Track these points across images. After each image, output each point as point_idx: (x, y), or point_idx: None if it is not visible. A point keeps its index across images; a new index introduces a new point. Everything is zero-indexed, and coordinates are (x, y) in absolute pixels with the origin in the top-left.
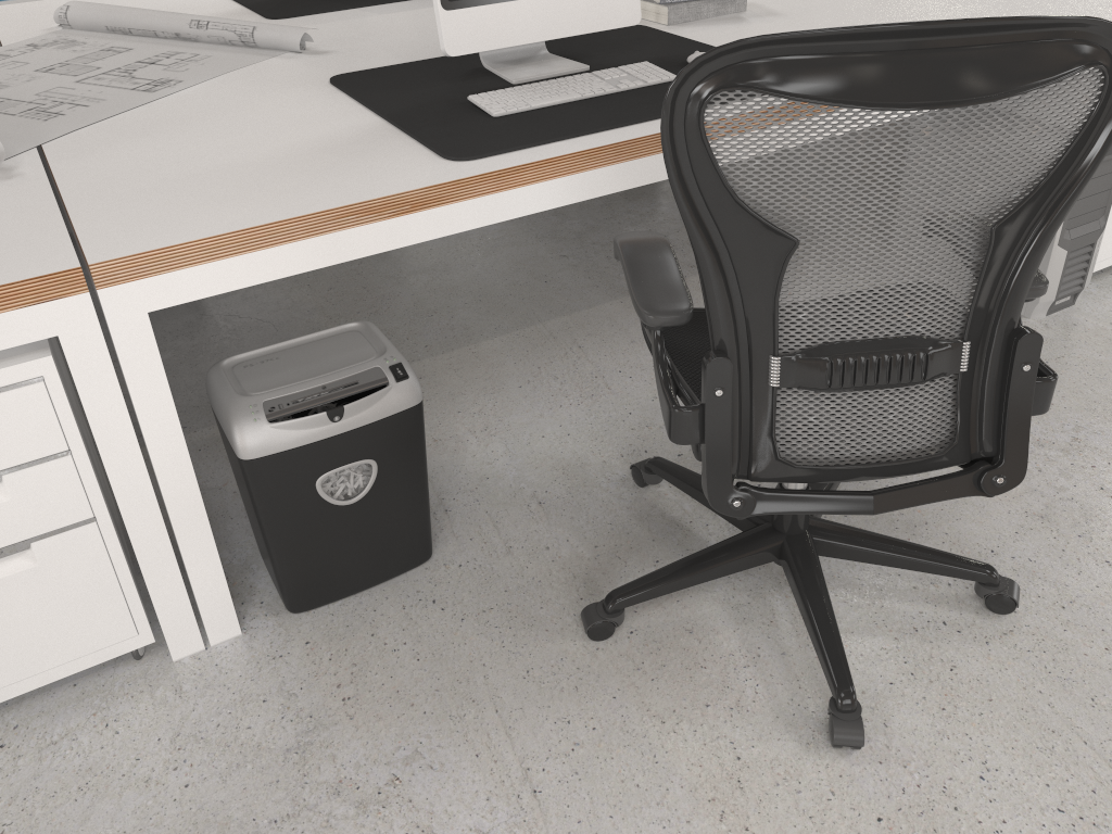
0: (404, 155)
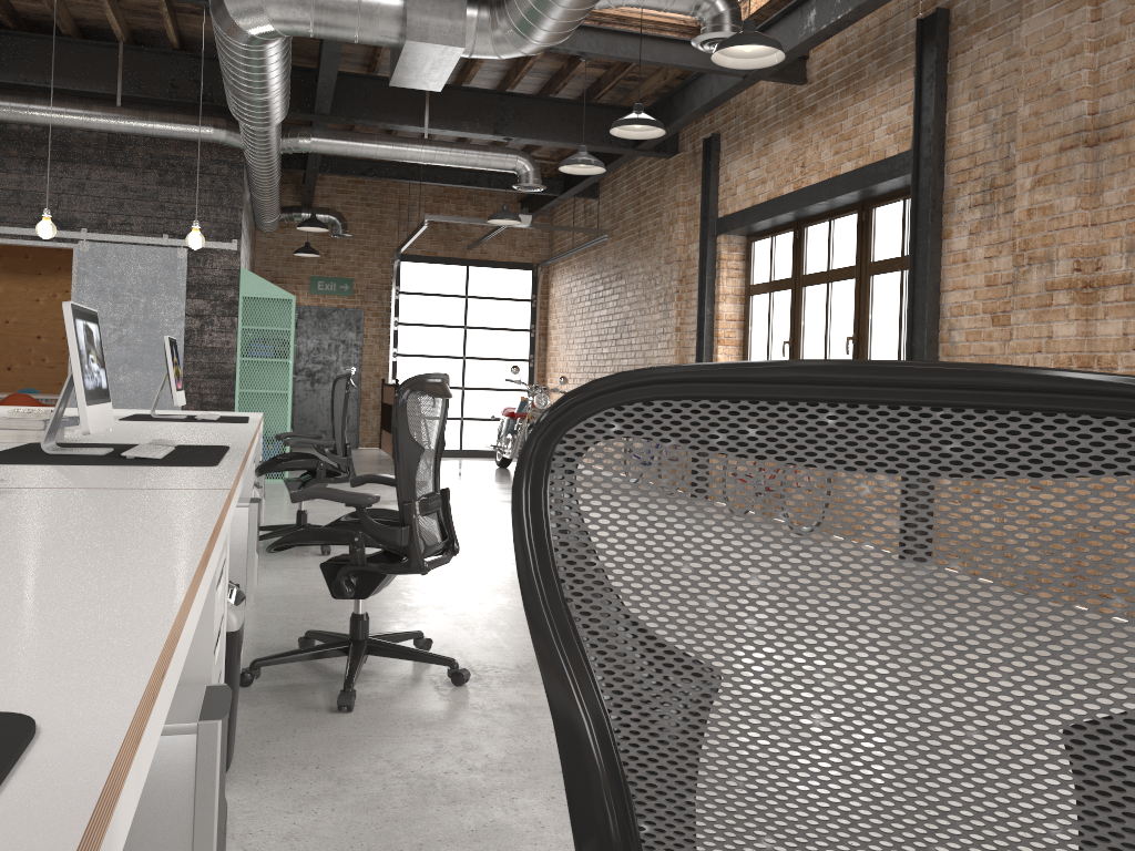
0: (182, 467)
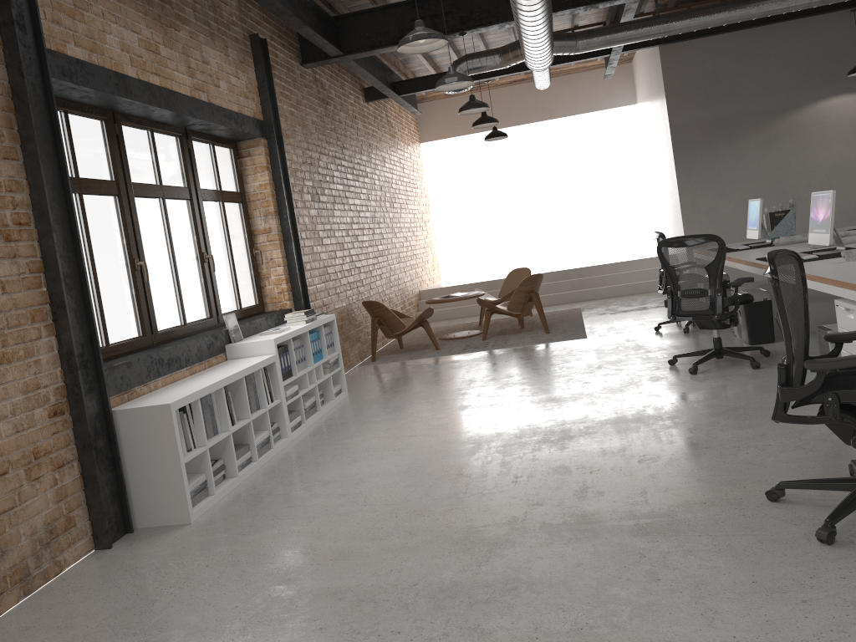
0: None
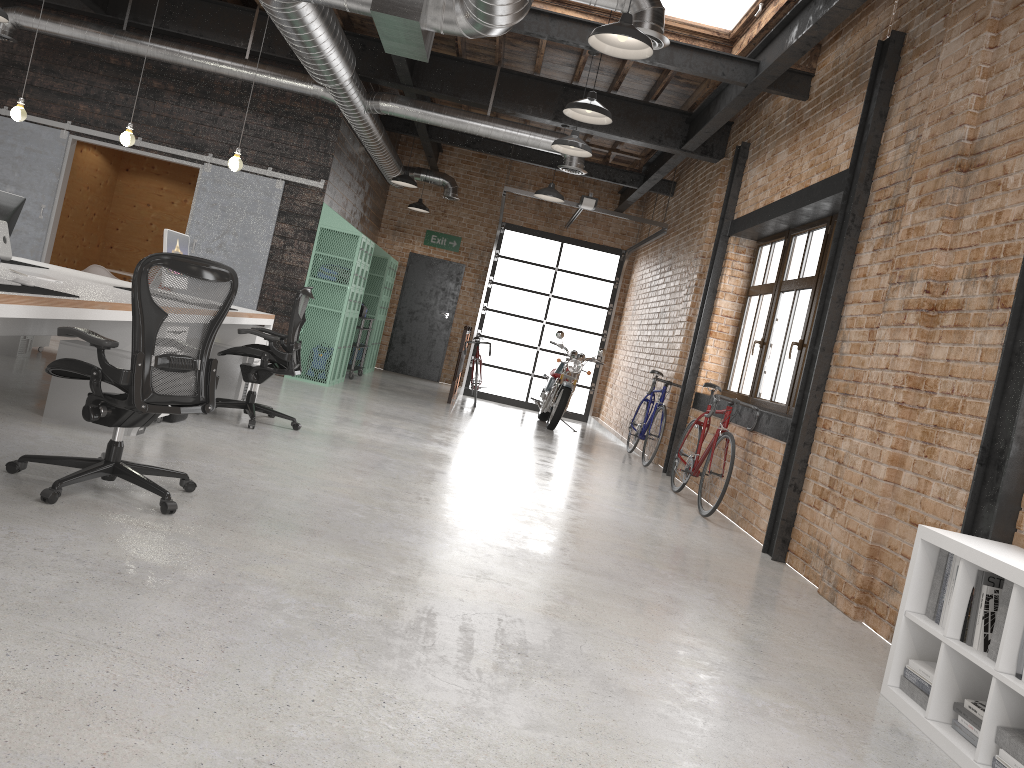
0: None
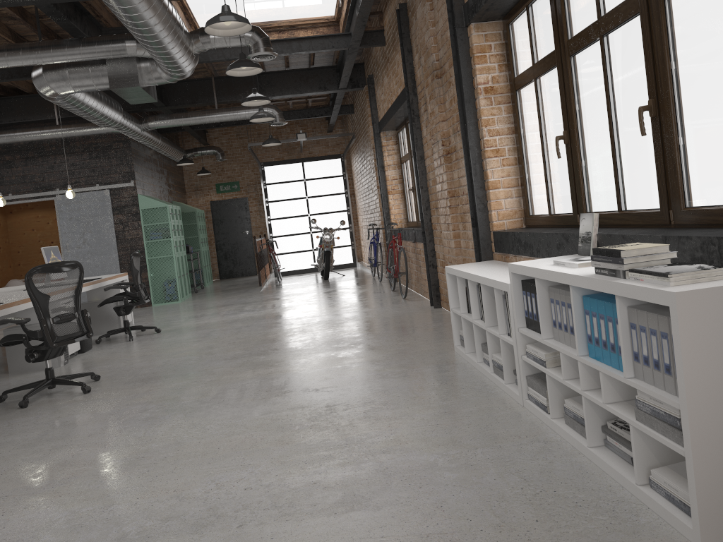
0: None
